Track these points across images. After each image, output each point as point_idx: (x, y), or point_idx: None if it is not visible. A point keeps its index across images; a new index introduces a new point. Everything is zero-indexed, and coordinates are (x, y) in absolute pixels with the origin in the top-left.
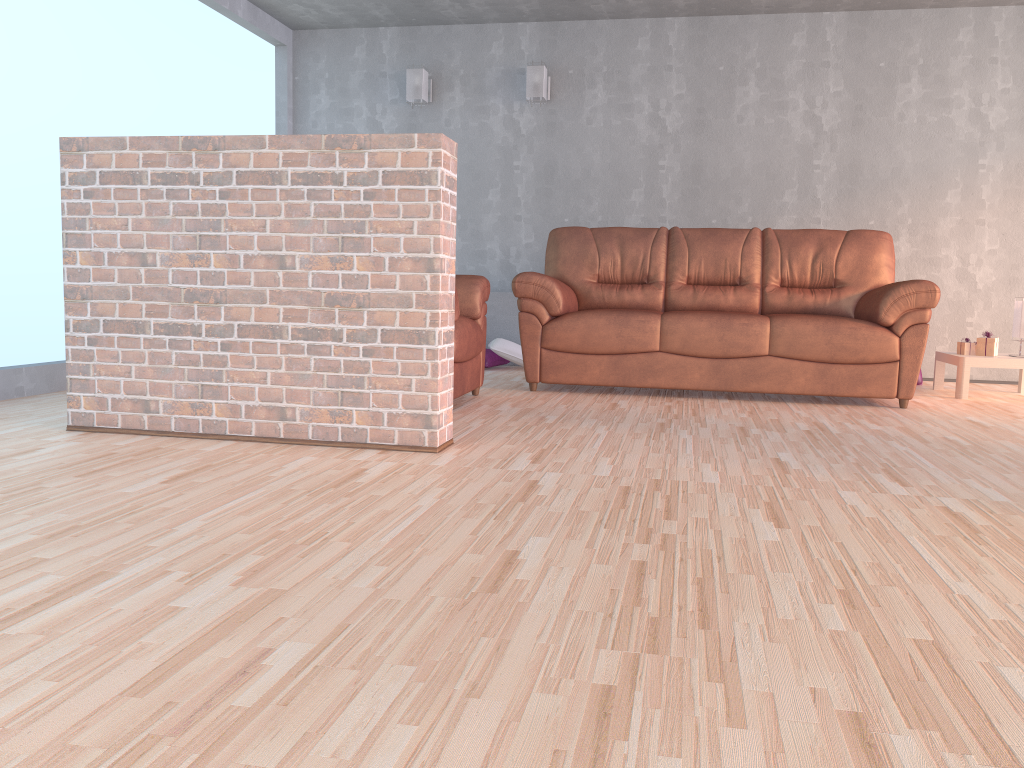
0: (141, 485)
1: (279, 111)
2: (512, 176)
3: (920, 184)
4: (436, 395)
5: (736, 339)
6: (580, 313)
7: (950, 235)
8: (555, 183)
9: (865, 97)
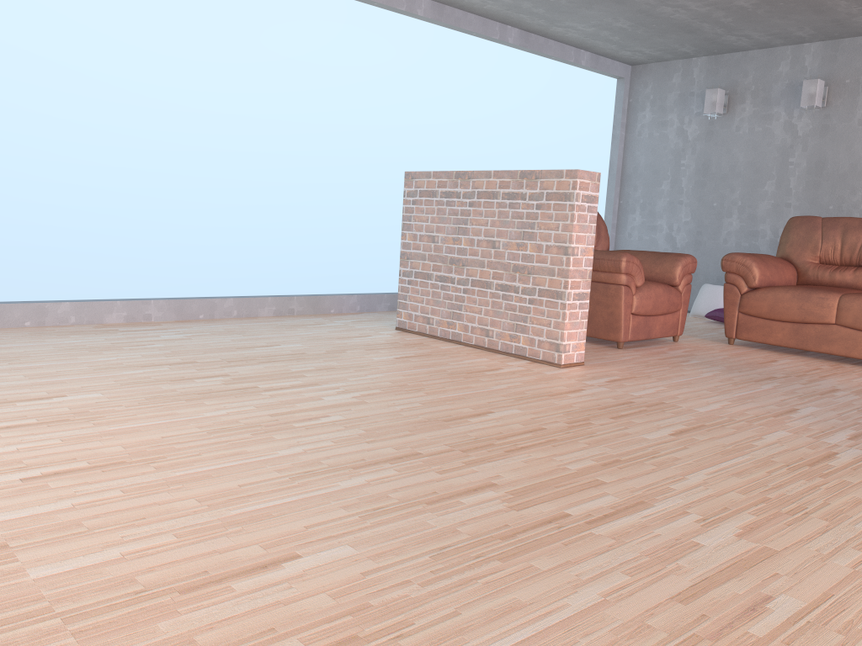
0: (384, 357)
1: (615, 125)
2: (786, 170)
3: None
4: (563, 332)
5: None
6: (773, 287)
7: None
8: (823, 176)
9: None
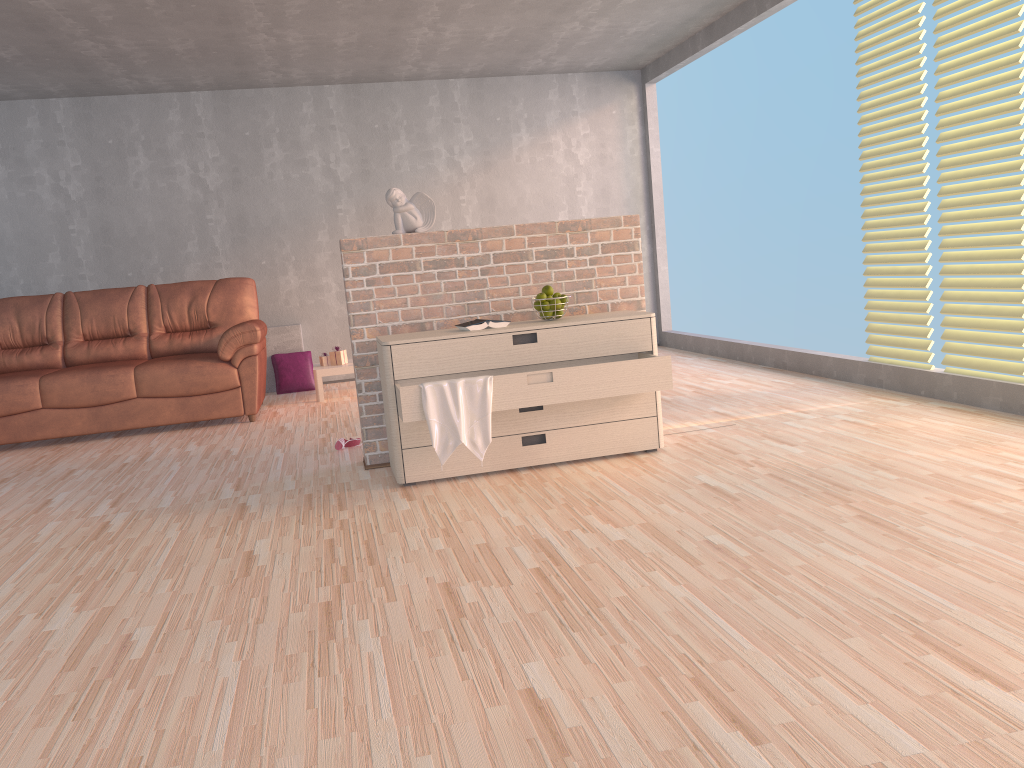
0: None
1: None
2: None
3: (296, 228)
4: None
5: (106, 389)
6: None
7: (327, 266)
8: None
9: (239, 161)
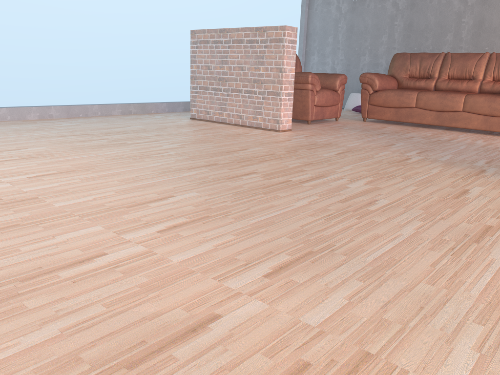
0: (188, 130)
1: (302, 5)
2: (393, 29)
3: None
4: (280, 113)
5: (447, 103)
6: (385, 90)
7: None
8: (412, 31)
9: None
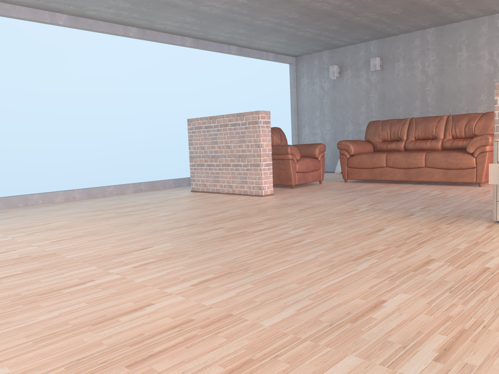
0: (185, 201)
1: (291, 86)
2: (369, 100)
3: None
4: (261, 181)
5: (411, 161)
6: (359, 154)
7: None
8: (385, 101)
9: None
